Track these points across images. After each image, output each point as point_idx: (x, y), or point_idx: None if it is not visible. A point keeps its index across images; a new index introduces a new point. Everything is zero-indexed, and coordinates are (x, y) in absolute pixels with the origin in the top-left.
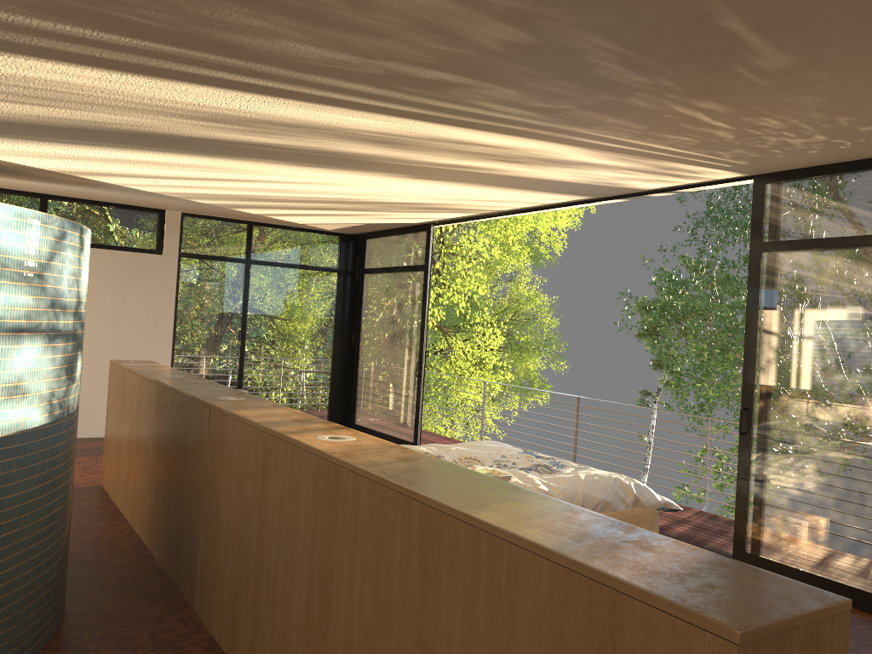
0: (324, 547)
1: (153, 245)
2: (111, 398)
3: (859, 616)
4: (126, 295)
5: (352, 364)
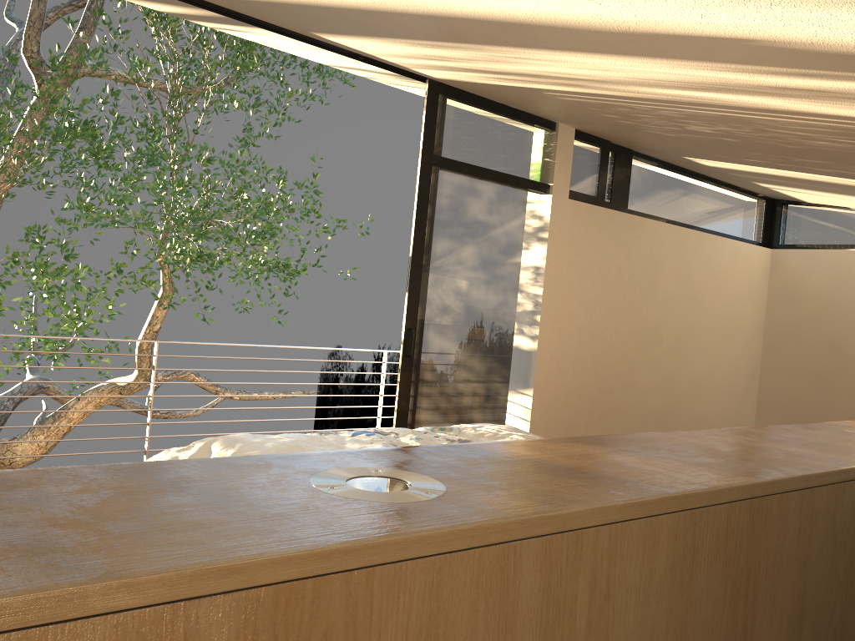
0: None
1: None
2: None
3: None
4: None
5: None
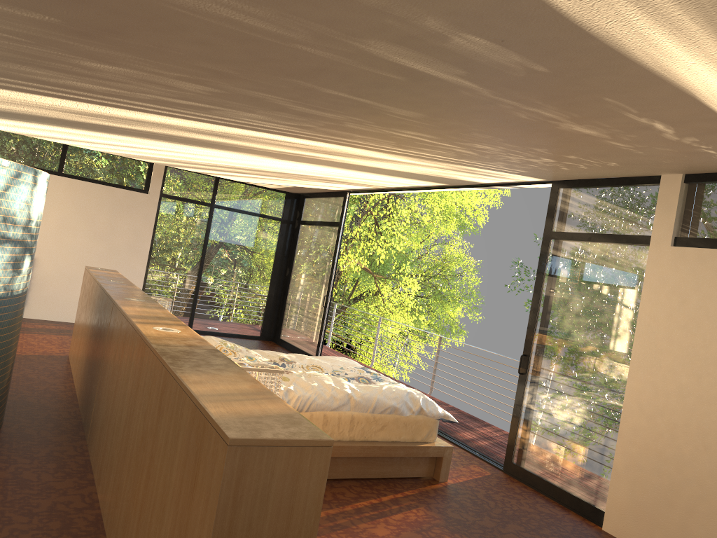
0: (134, 396)
1: (142, 186)
2: (81, 294)
3: (572, 517)
4: (117, 220)
5: (284, 293)
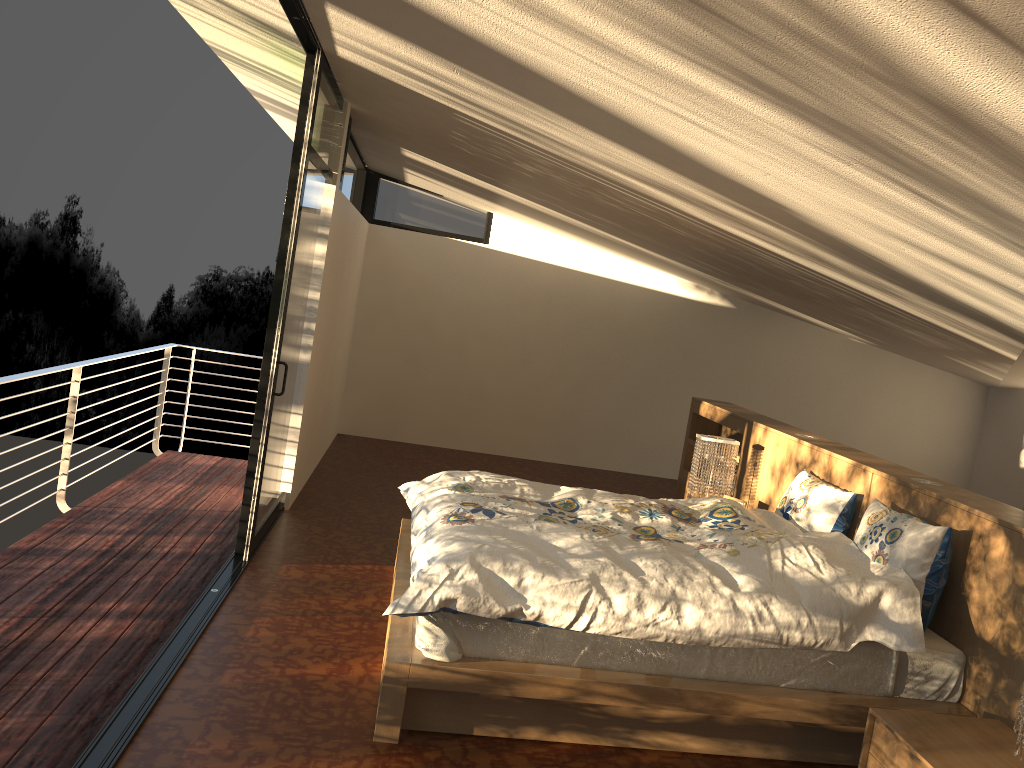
0: None
1: None
2: None
3: (295, 520)
4: None
5: None
